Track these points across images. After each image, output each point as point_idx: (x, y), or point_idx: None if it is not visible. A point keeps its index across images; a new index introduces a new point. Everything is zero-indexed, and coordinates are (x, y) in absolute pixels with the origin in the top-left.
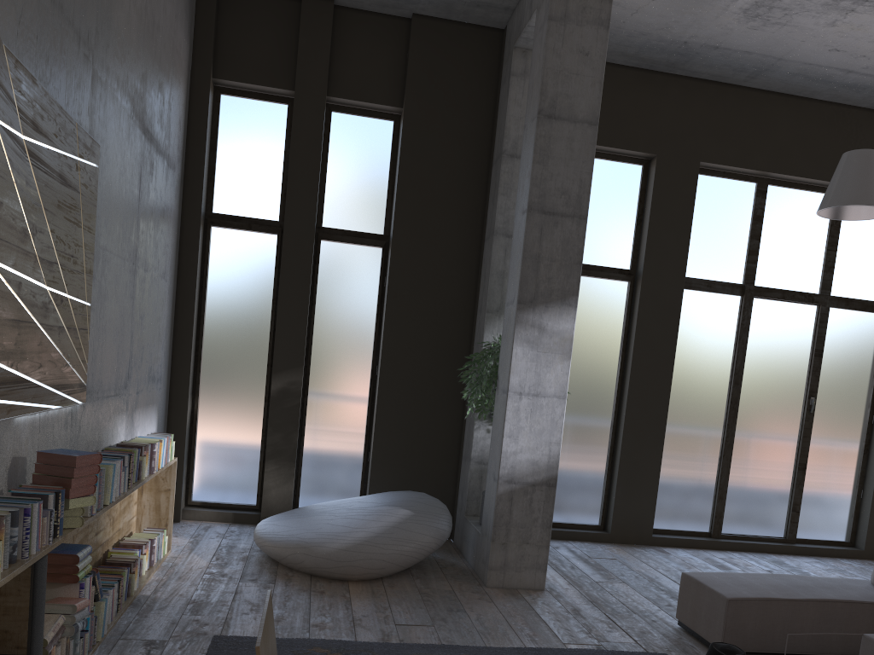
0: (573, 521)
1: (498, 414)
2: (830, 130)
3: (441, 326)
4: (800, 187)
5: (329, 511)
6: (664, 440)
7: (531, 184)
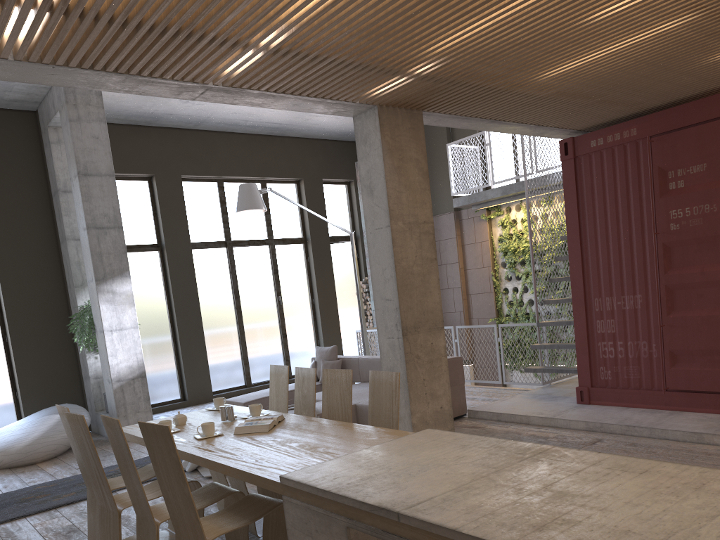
0: (165, 400)
1: (101, 345)
2: (248, 149)
3: (45, 301)
4: (241, 181)
5: (6, 430)
6: (205, 339)
7: (85, 214)
